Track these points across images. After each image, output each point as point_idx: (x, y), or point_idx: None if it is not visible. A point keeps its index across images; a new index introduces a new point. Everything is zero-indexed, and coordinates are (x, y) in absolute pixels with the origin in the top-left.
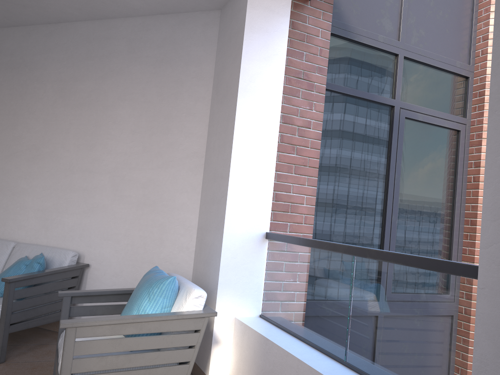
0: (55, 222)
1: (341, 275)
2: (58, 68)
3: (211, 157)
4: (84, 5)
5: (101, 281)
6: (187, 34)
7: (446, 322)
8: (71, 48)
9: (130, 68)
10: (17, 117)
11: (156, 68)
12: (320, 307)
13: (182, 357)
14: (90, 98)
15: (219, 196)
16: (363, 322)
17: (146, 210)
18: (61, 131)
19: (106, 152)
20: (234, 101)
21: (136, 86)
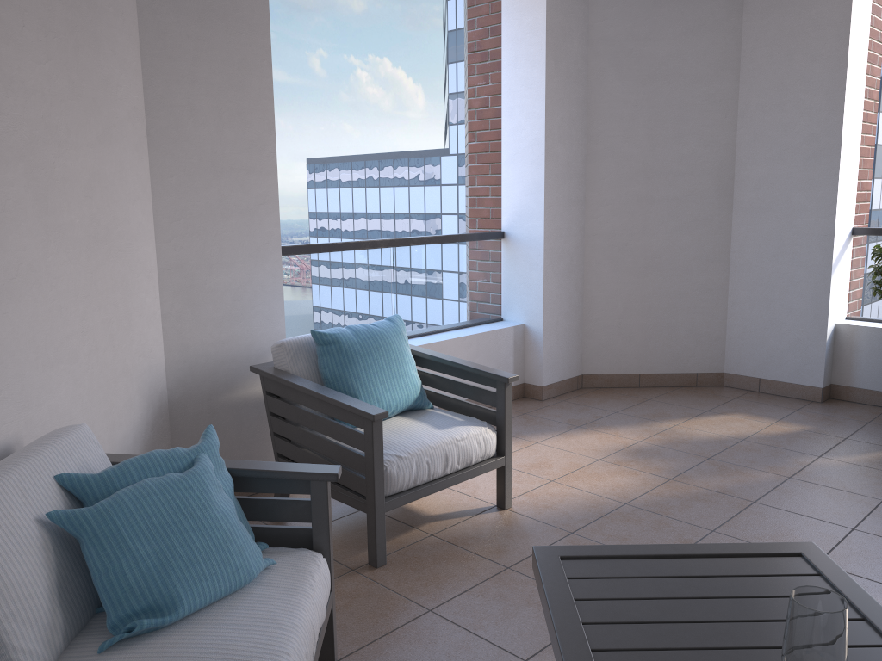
0: None
1: (379, 269)
2: None
3: (186, 127)
4: None
5: None
6: None
7: (461, 271)
8: None
9: None
10: None
11: None
12: (358, 308)
13: None
14: None
15: (248, 202)
16: (406, 298)
17: (101, 254)
18: None
19: (3, 85)
20: (259, 41)
21: None
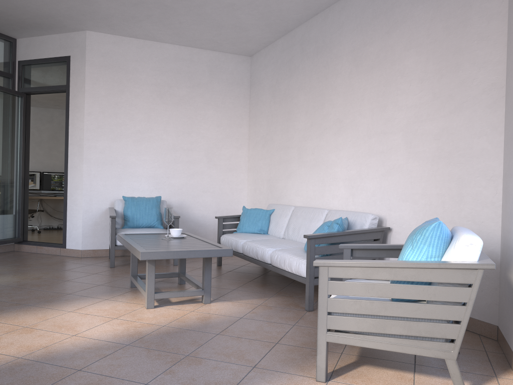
0: (359, 189)
1: None
2: (350, 39)
3: (510, 83)
4: None
5: None
6: None
7: None
8: (358, 15)
9: (412, 12)
10: (324, 96)
11: (439, 0)
12: None
13: (449, 314)
14: (378, 58)
15: None
16: None
17: (441, 164)
18: (357, 99)
19: (397, 109)
20: None
21: (420, 29)
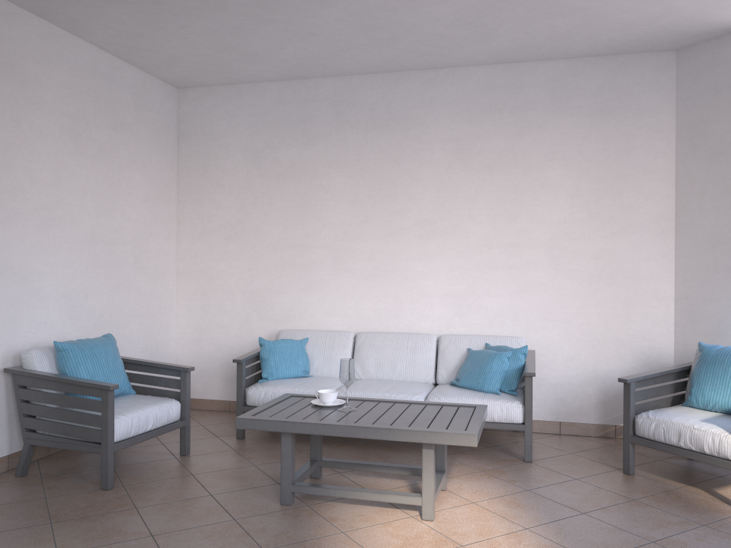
0: (474, 307)
1: None
2: (448, 124)
3: (696, 220)
4: (507, 51)
5: (550, 368)
6: (633, 80)
7: None
8: (464, 99)
9: (556, 121)
10: (394, 186)
11: (593, 121)
12: None
13: None
14: (502, 159)
15: None
16: None
17: (602, 283)
18: (466, 200)
19: (536, 222)
20: None
21: (568, 143)
